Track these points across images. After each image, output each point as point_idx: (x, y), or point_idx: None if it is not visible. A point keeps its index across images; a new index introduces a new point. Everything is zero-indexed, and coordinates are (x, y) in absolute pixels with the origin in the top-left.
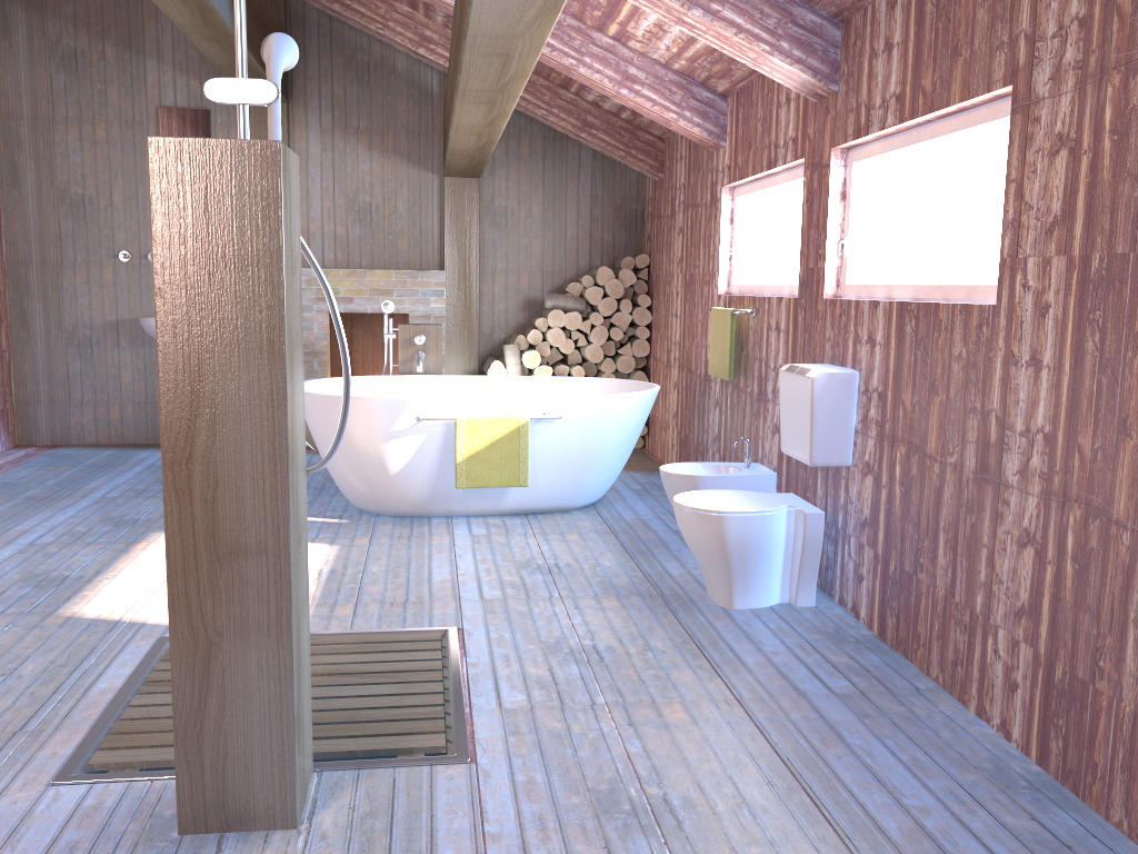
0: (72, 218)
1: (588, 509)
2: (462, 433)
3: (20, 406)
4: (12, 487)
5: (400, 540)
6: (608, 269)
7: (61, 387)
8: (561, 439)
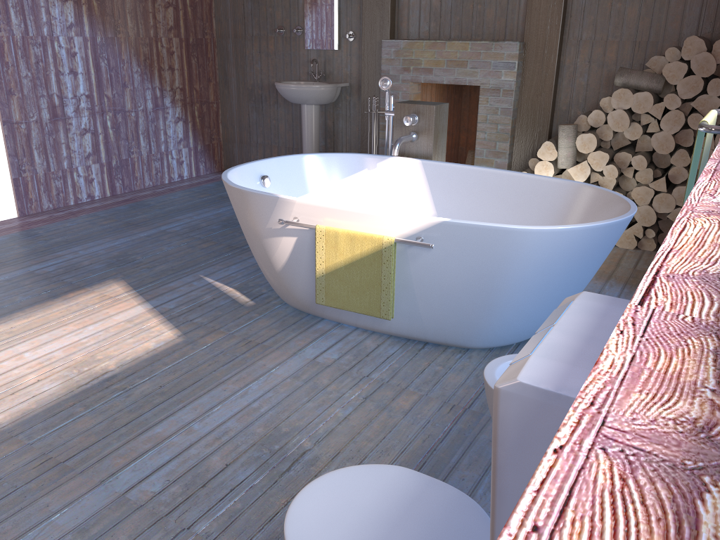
0: (251, 0)
1: (497, 353)
2: (322, 245)
3: (225, 143)
4: (141, 209)
5: (239, 348)
6: (699, 40)
7: (246, 131)
8: (443, 271)
